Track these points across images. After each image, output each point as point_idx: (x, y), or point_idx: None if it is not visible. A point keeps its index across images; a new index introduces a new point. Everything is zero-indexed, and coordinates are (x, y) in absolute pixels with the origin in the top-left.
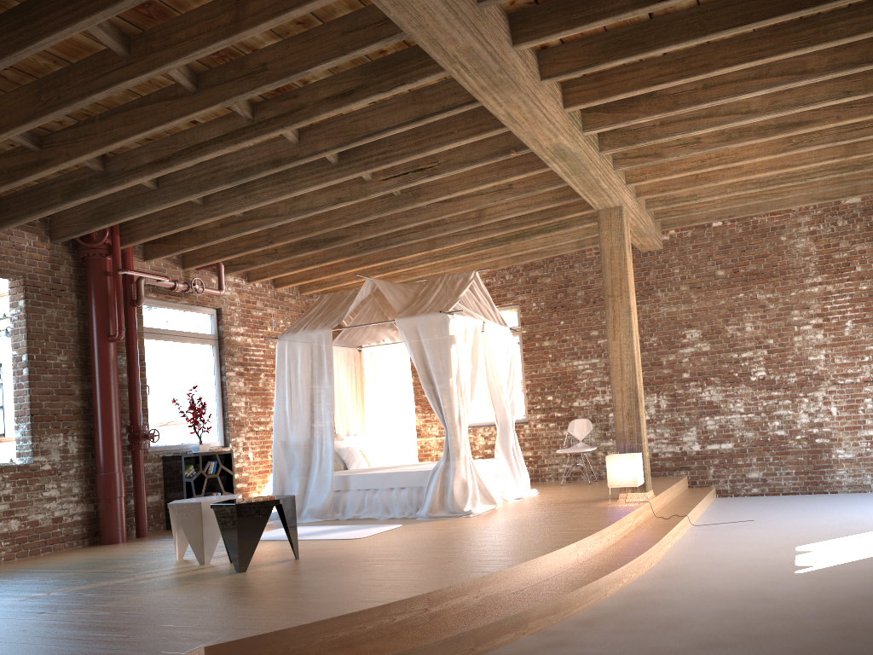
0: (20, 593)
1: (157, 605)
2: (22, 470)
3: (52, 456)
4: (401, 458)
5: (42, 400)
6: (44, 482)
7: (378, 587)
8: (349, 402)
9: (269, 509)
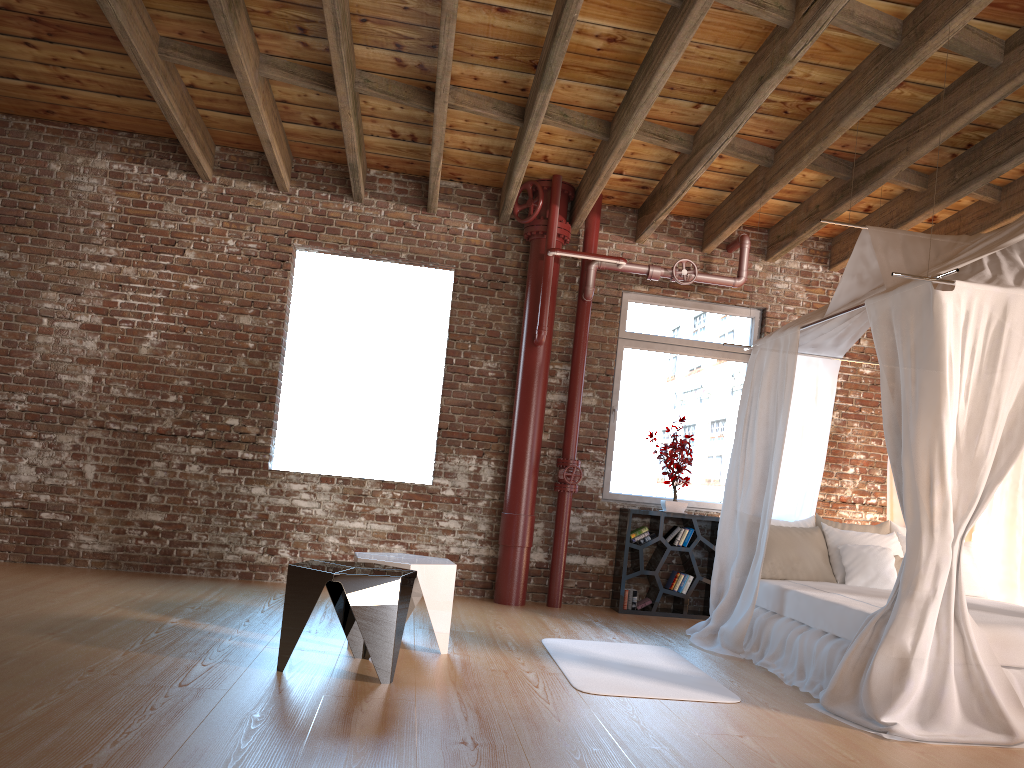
0: (188, 614)
1: (51, 665)
2: (417, 490)
3: (457, 481)
4: (1014, 592)
5: (455, 413)
6: (442, 509)
7: (82, 762)
8: None
9: (320, 586)
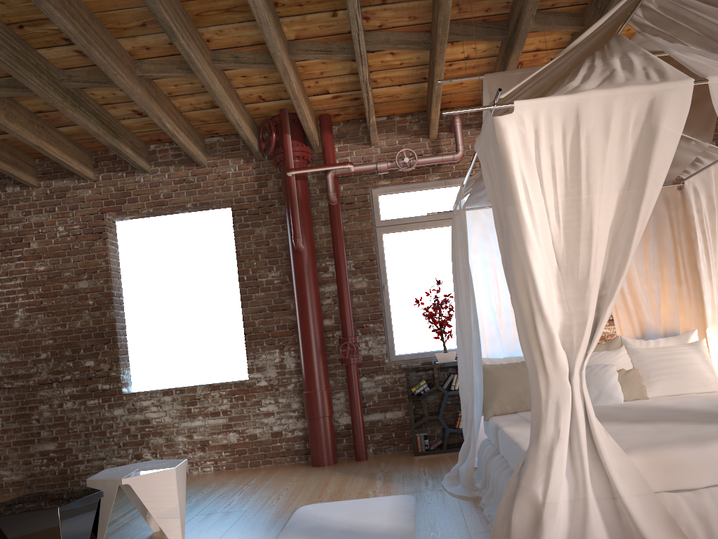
0: None
1: None
2: (238, 387)
3: (267, 373)
4: None
5: (254, 319)
6: (261, 398)
7: None
8: (650, 281)
9: None
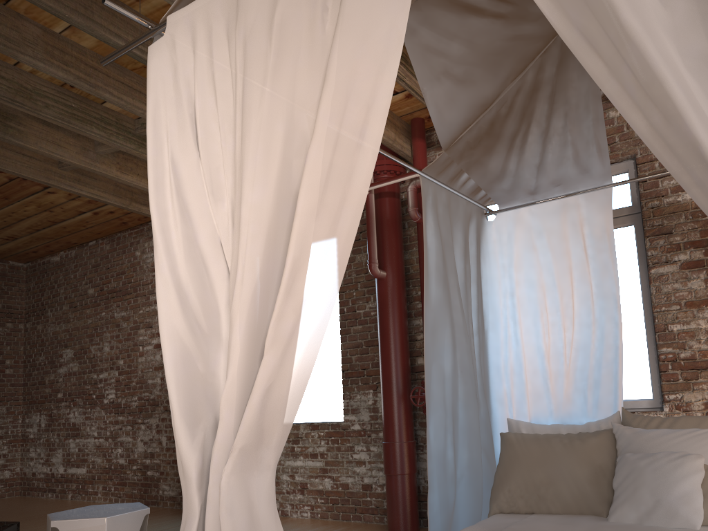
0: None
1: None
2: (334, 428)
3: (361, 415)
4: None
5: (351, 354)
6: (353, 443)
7: None
8: None
9: None
